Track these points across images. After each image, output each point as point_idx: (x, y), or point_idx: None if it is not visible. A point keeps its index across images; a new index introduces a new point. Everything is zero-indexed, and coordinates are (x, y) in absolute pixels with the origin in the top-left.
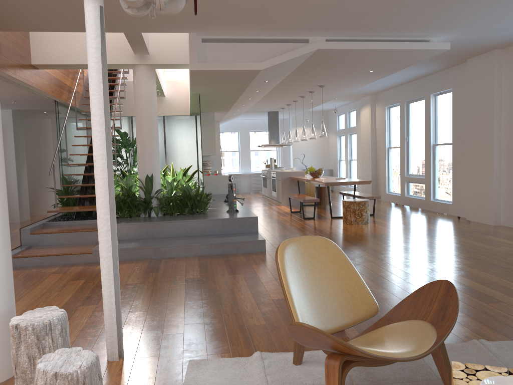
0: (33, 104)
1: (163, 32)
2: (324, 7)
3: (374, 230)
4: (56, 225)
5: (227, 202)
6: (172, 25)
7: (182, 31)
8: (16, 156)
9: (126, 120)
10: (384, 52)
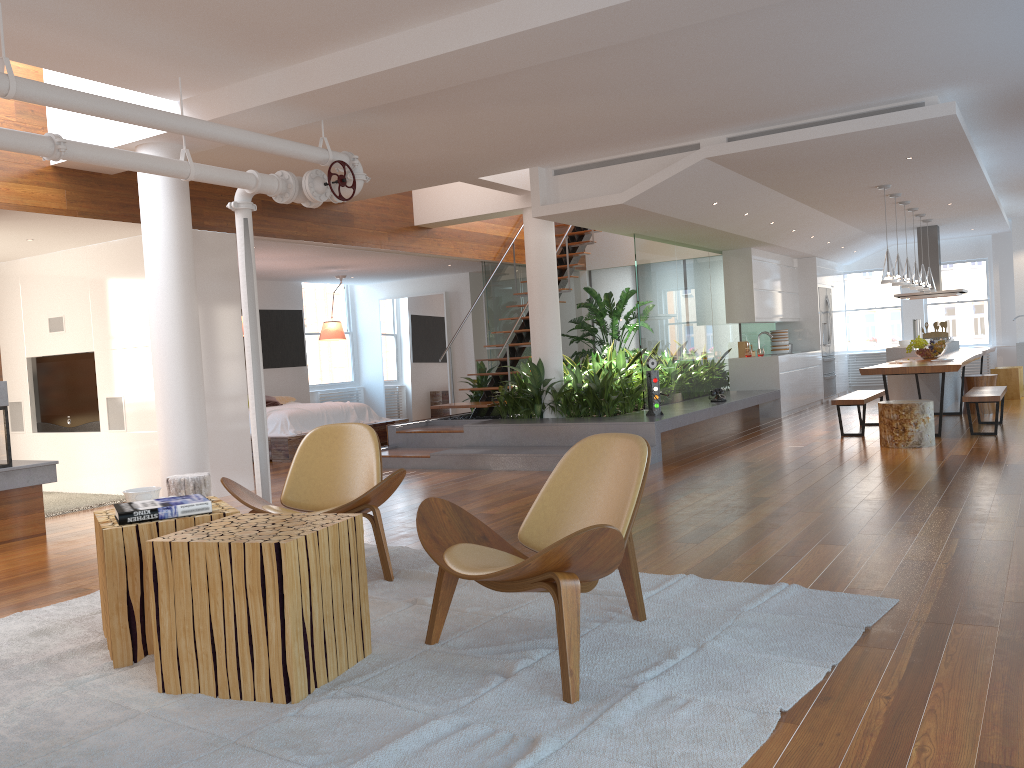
0: (477, 265)
1: (500, 173)
2: (627, 116)
3: (887, 458)
4: (439, 424)
5: (712, 402)
6: (494, 167)
7: (519, 168)
8: (475, 334)
9: (628, 272)
10: (834, 140)
